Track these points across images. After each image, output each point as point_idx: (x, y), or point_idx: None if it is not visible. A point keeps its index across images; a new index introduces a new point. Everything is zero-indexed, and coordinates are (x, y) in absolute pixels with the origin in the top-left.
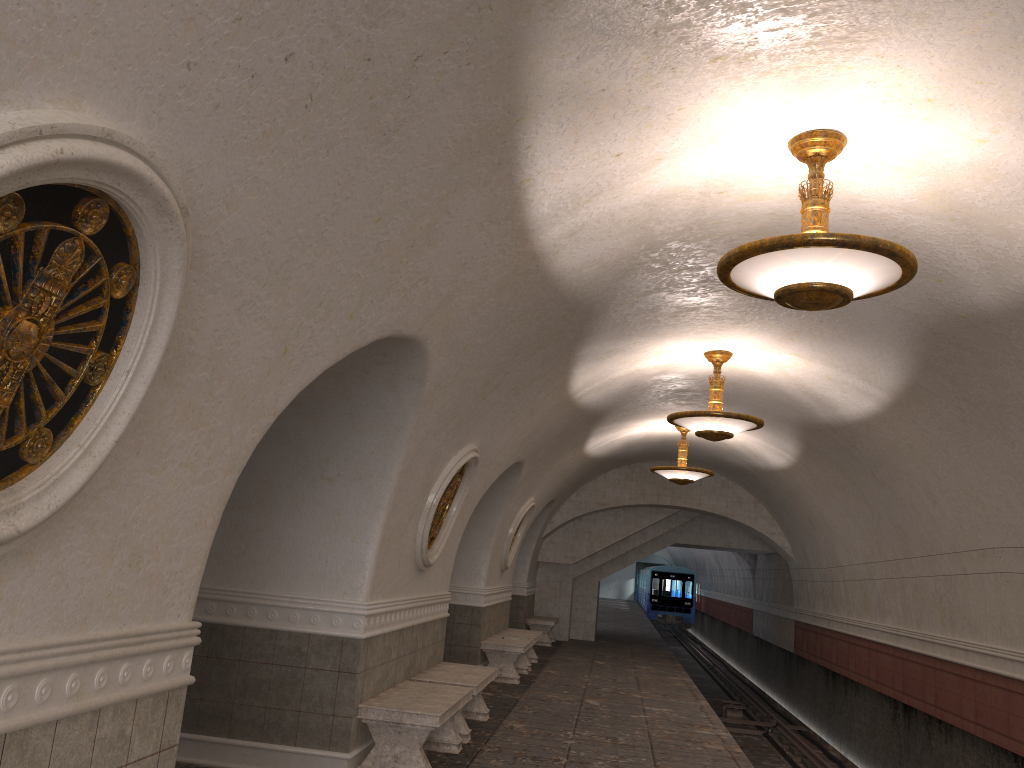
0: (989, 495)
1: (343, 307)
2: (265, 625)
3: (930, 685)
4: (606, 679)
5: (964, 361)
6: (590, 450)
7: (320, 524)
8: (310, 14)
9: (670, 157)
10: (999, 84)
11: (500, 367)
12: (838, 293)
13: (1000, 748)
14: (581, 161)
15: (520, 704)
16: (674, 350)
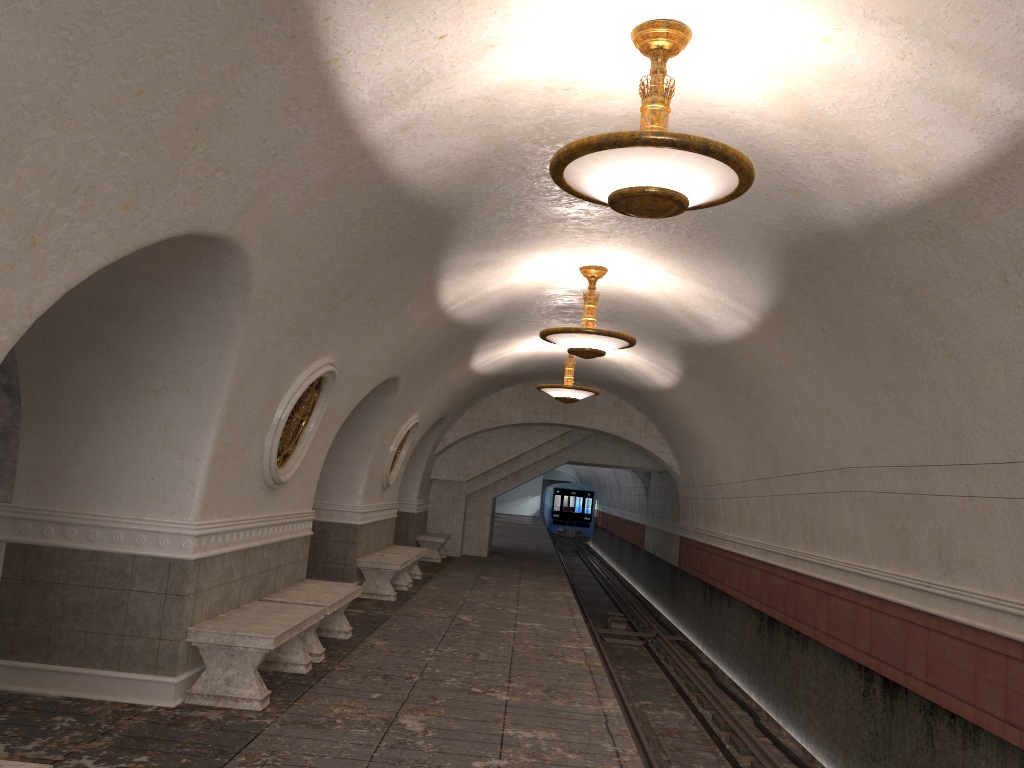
0: (848, 416)
1: (112, 196)
2: (85, 546)
3: (791, 598)
4: (487, 595)
5: (824, 280)
6: (477, 367)
7: (146, 440)
8: None
9: (504, 44)
10: None
11: (348, 275)
12: (671, 199)
13: (847, 657)
14: (398, 41)
15: (389, 621)
16: (548, 264)
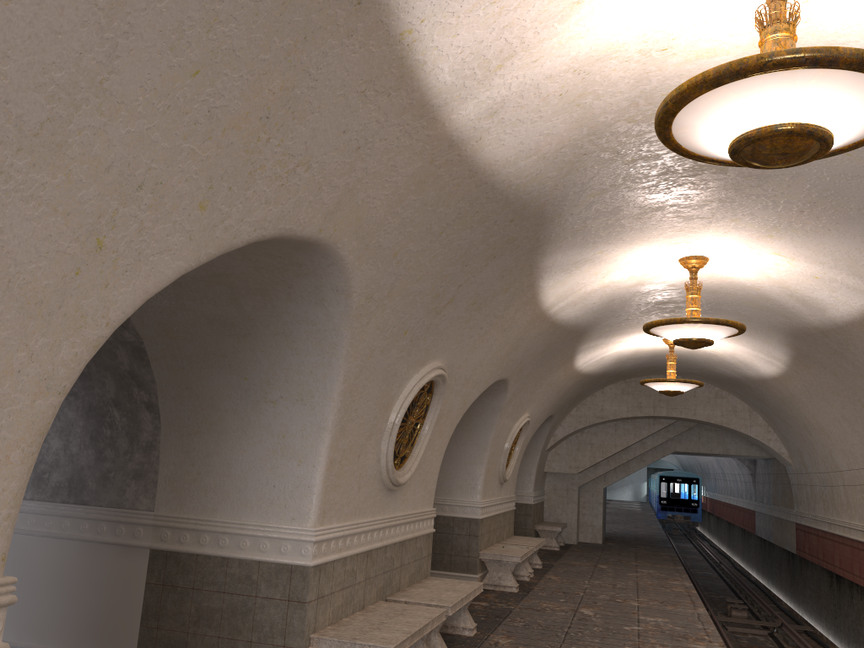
0: None
1: (184, 193)
2: (216, 553)
3: None
4: (605, 585)
5: None
6: (581, 367)
7: (267, 448)
8: None
9: None
10: None
11: (449, 279)
12: (812, 136)
13: None
14: (475, 5)
15: (512, 615)
16: (646, 258)
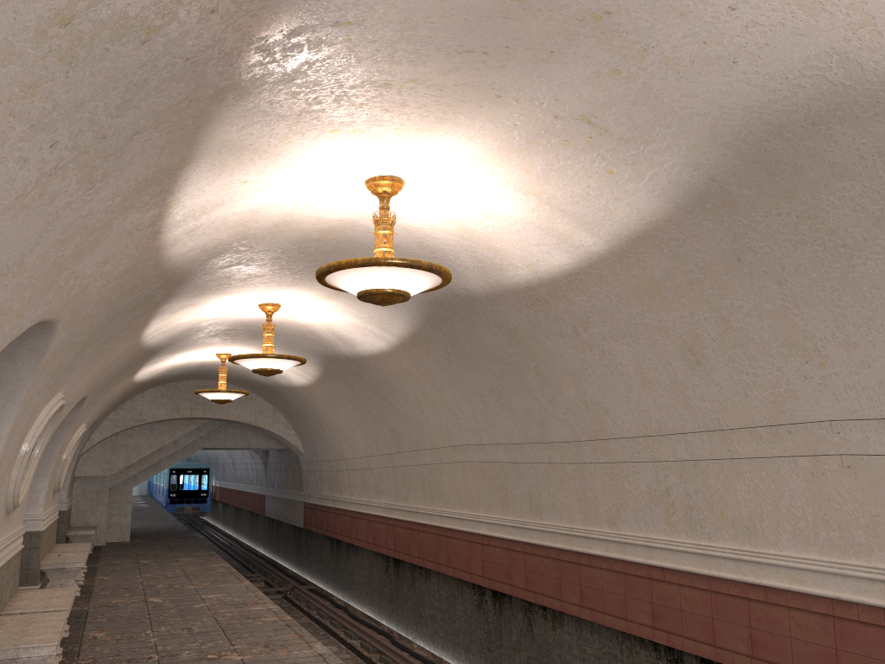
0: (461, 409)
1: (16, 310)
2: None
3: (415, 543)
4: (158, 576)
5: (454, 322)
6: (138, 377)
7: None
8: (79, 115)
9: (281, 183)
10: (505, 168)
11: (100, 329)
12: (402, 296)
13: (463, 581)
14: (217, 186)
15: (92, 614)
16: (235, 302)
